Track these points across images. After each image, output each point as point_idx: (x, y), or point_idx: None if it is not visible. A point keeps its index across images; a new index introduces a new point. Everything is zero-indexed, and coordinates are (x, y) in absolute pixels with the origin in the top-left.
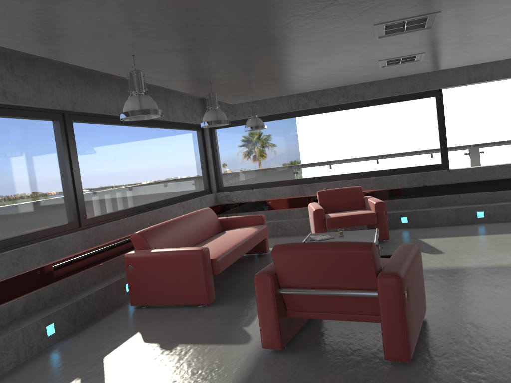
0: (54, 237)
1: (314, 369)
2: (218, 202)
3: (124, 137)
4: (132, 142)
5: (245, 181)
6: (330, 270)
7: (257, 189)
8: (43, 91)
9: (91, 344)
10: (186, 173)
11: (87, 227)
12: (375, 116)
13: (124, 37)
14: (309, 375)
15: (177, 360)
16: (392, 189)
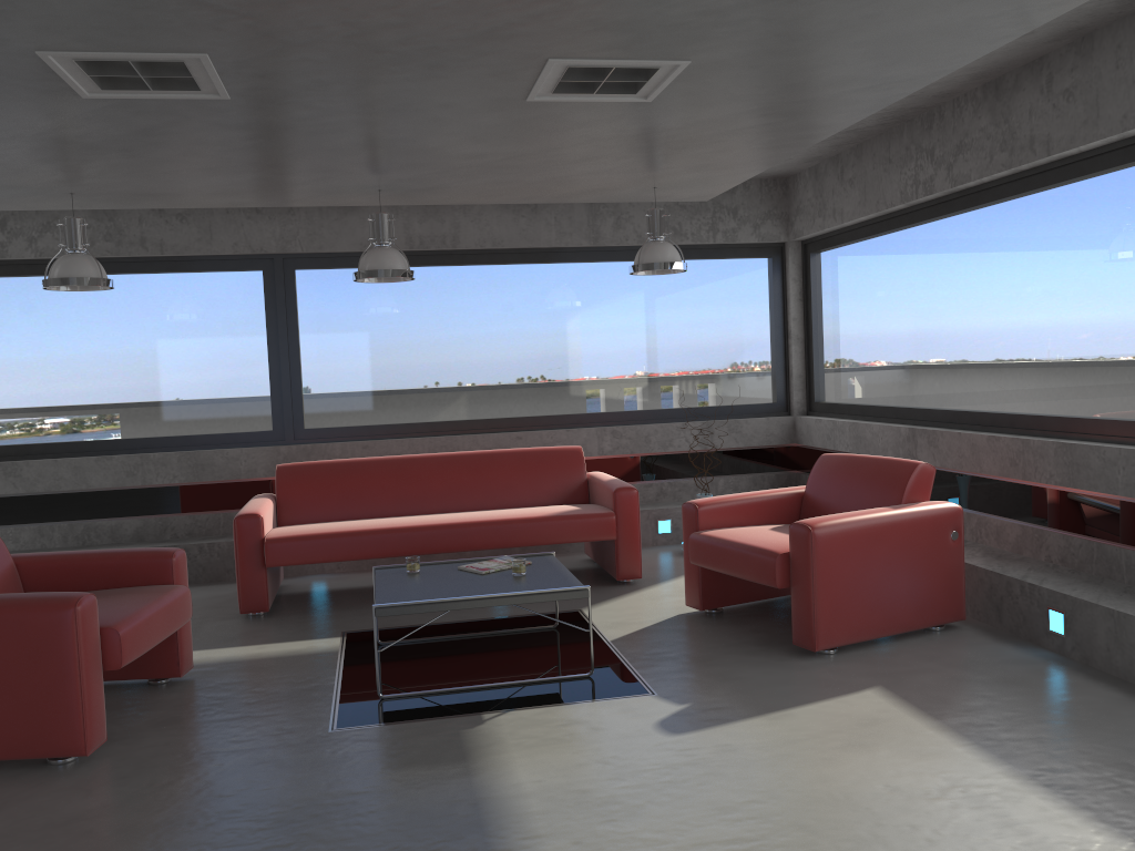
0: (221, 448)
1: None
2: (797, 440)
3: (446, 289)
4: (473, 298)
5: (849, 395)
6: None
7: (846, 422)
8: (218, 230)
9: None
10: (680, 362)
11: (298, 441)
12: (1104, 215)
13: None
14: None
15: None
16: (1103, 500)
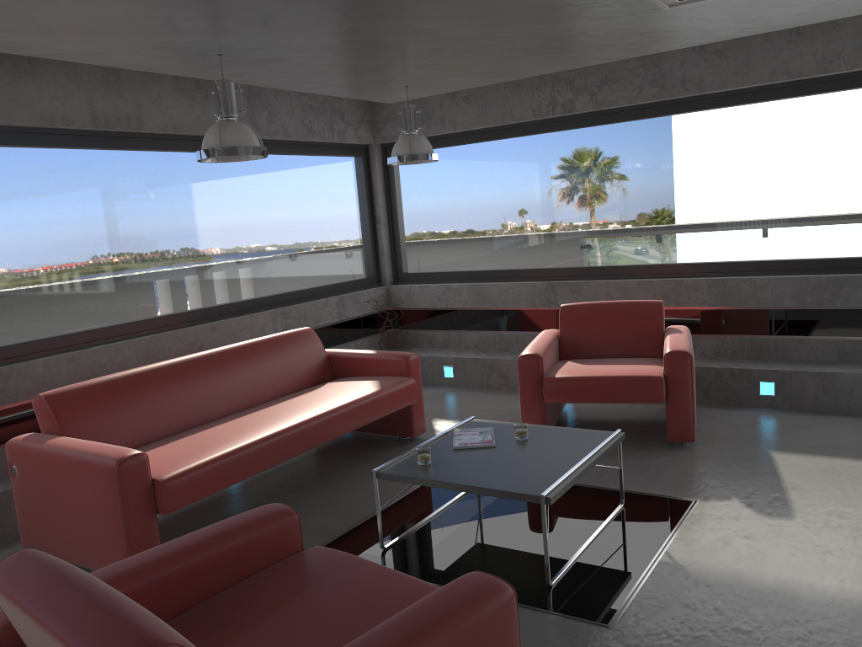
0: None
1: None
2: (393, 305)
3: (125, 176)
4: (151, 186)
5: (446, 265)
6: None
7: (465, 285)
8: None
9: None
10: (312, 246)
11: None
12: (728, 134)
13: None
14: None
15: None
16: (754, 311)
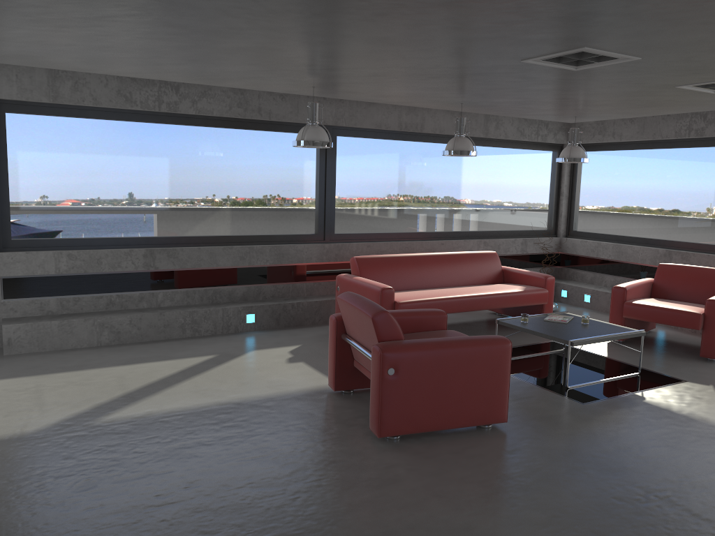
0: (290, 244)
1: (326, 412)
2: (562, 250)
3: (410, 155)
4: (422, 161)
5: (602, 229)
6: (360, 327)
7: (610, 244)
8: (302, 107)
9: (265, 339)
10: (512, 205)
11: (331, 241)
12: None
13: (272, 77)
14: (314, 413)
15: (278, 369)
16: None
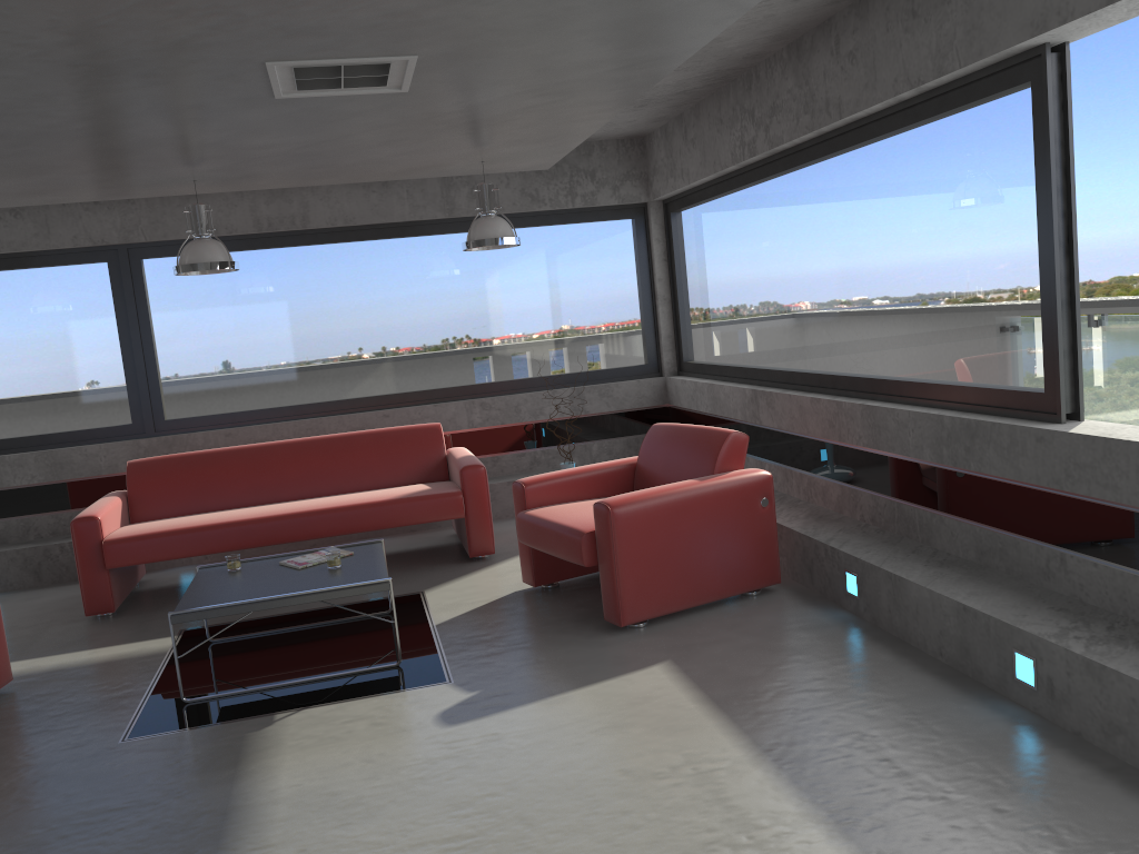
0: (80, 445)
1: None
2: (669, 401)
3: (302, 270)
4: (330, 277)
5: (711, 355)
6: None
7: (705, 383)
8: (56, 224)
9: None
10: (547, 329)
11: (159, 433)
12: (894, 177)
13: None
14: None
15: None
16: (900, 461)
